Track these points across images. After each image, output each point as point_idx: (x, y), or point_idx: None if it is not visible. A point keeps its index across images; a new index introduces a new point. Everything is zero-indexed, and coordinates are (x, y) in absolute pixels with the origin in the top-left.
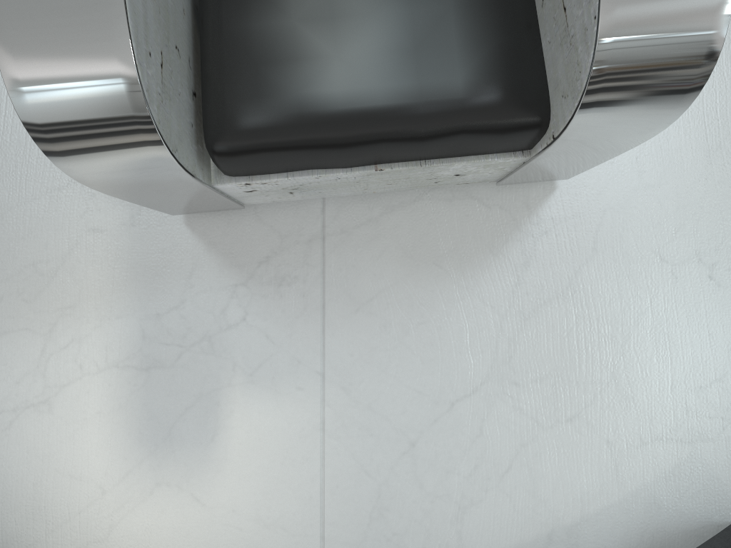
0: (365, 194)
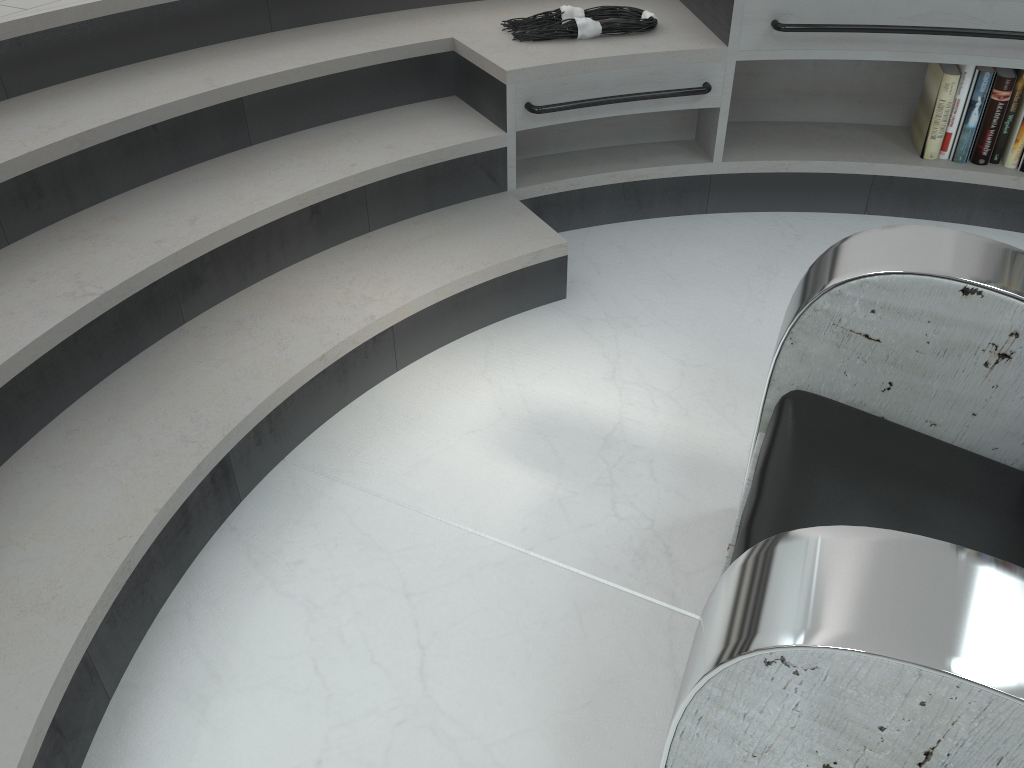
0: None
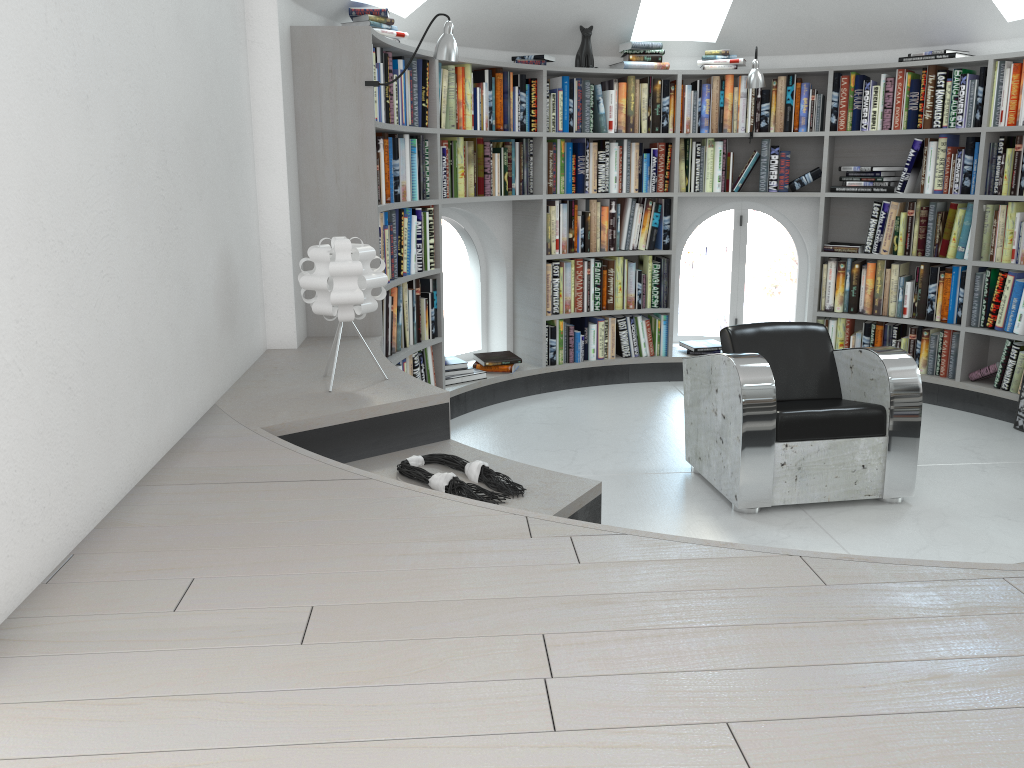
0: (823, 509)
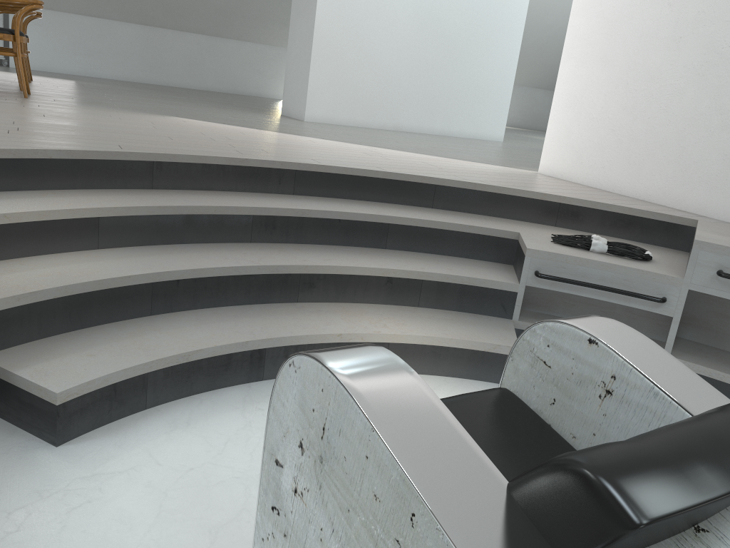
0: None
